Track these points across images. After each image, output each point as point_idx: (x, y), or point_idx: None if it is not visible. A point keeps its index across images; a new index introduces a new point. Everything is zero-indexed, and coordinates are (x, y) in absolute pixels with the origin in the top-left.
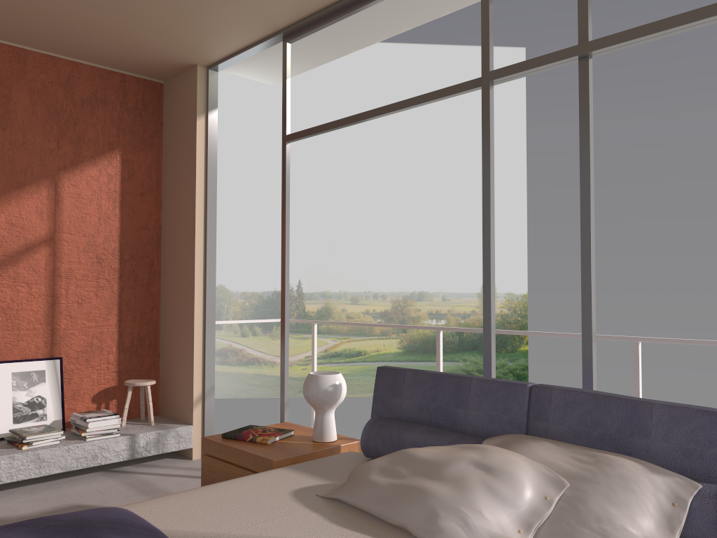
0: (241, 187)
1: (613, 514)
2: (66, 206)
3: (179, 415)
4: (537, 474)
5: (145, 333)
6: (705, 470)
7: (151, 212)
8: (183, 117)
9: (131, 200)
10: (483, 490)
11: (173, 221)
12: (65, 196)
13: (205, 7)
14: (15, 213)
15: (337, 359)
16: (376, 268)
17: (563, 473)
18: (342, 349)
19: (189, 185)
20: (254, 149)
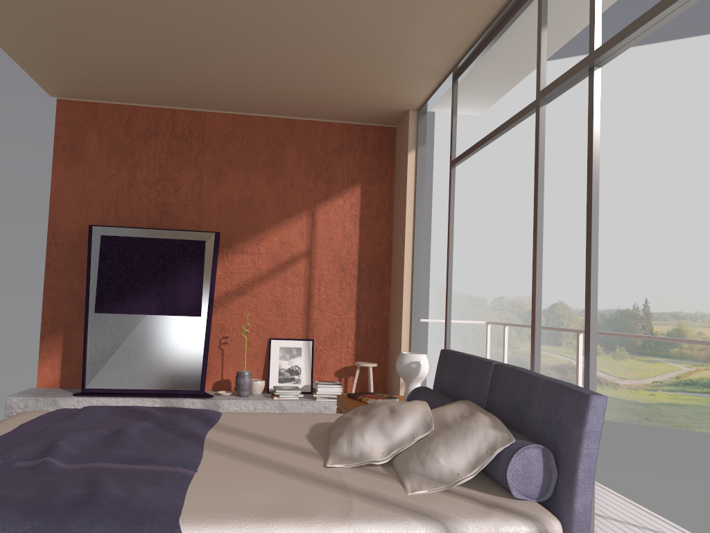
0: (582, 203)
1: (438, 450)
2: (319, 228)
3: (394, 394)
4: (421, 419)
5: (377, 326)
6: (550, 436)
7: (384, 231)
8: (402, 153)
9: (368, 222)
10: (376, 423)
11: (397, 237)
12: (319, 221)
13: (381, 70)
14: (285, 235)
15: (692, 388)
16: None
17: (441, 422)
18: (698, 377)
19: (403, 208)
20: None
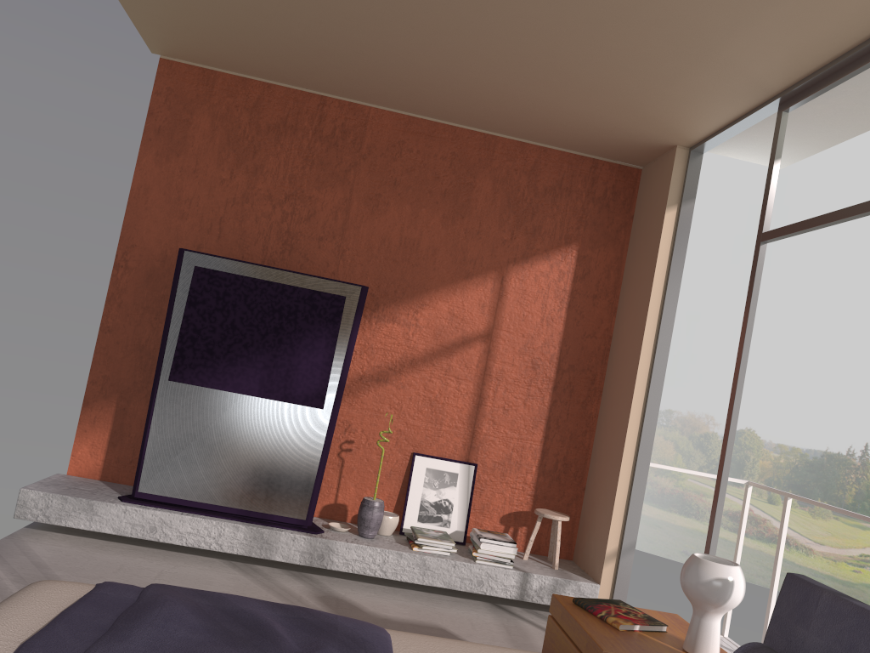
0: (797, 306)
1: None
2: (509, 301)
3: (590, 567)
4: None
5: (571, 458)
6: None
7: (602, 319)
8: (652, 208)
9: (581, 302)
10: None
11: (623, 332)
12: (510, 291)
13: (670, 75)
14: (458, 303)
15: None
16: None
17: None
18: None
19: (645, 291)
20: (823, 257)
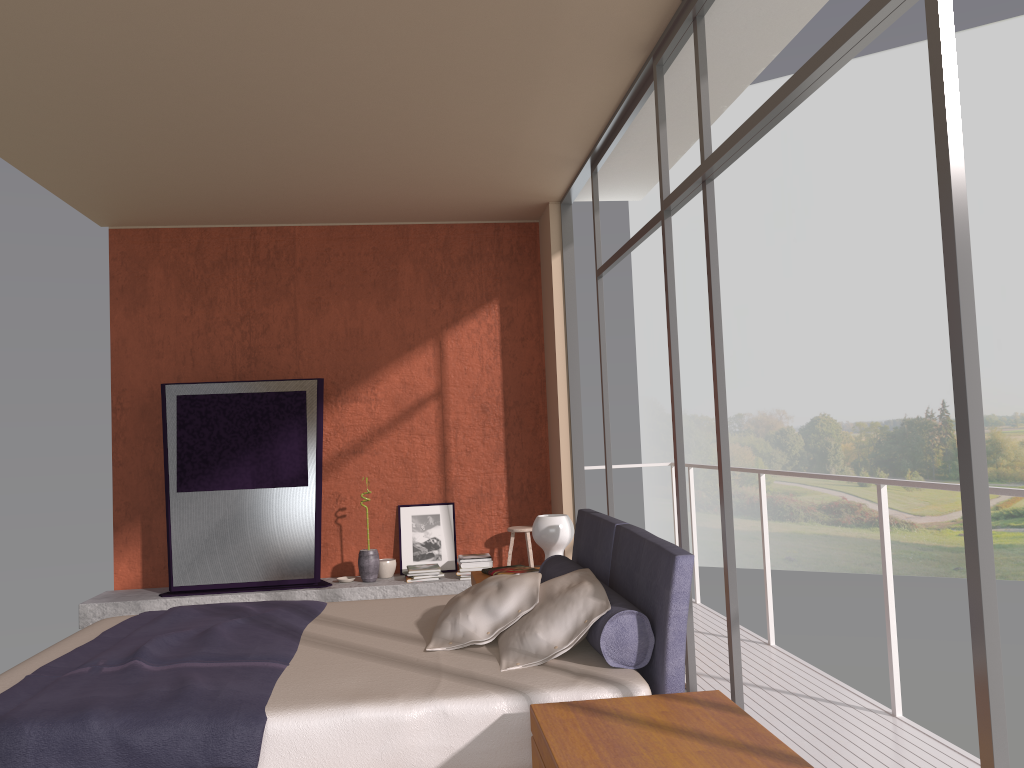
0: (843, 274)
1: (537, 624)
2: (450, 361)
3: None
4: (528, 593)
5: (534, 479)
6: (650, 600)
7: (533, 356)
8: (546, 256)
9: (512, 347)
10: (482, 601)
11: (549, 364)
12: (449, 351)
13: (500, 165)
14: (407, 372)
15: (1018, 521)
16: None
17: (548, 595)
18: None
19: (552, 327)
20: (857, 218)
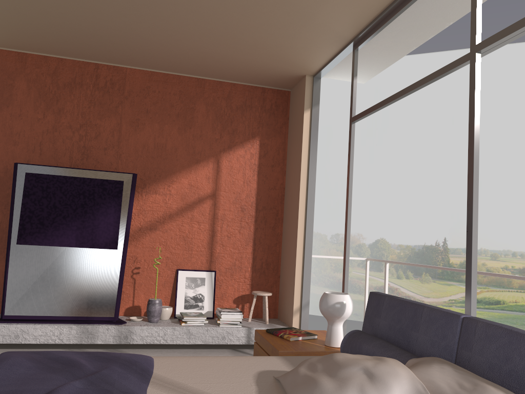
0: (399, 165)
1: None
2: (223, 174)
3: (286, 319)
4: (411, 389)
5: (270, 260)
6: None
7: (278, 178)
8: (297, 112)
9: (265, 170)
10: (356, 391)
11: (290, 184)
12: (223, 168)
13: (292, 34)
14: (193, 178)
15: (477, 305)
16: (515, 231)
17: None
18: (482, 297)
19: (298, 159)
20: (410, 137)
